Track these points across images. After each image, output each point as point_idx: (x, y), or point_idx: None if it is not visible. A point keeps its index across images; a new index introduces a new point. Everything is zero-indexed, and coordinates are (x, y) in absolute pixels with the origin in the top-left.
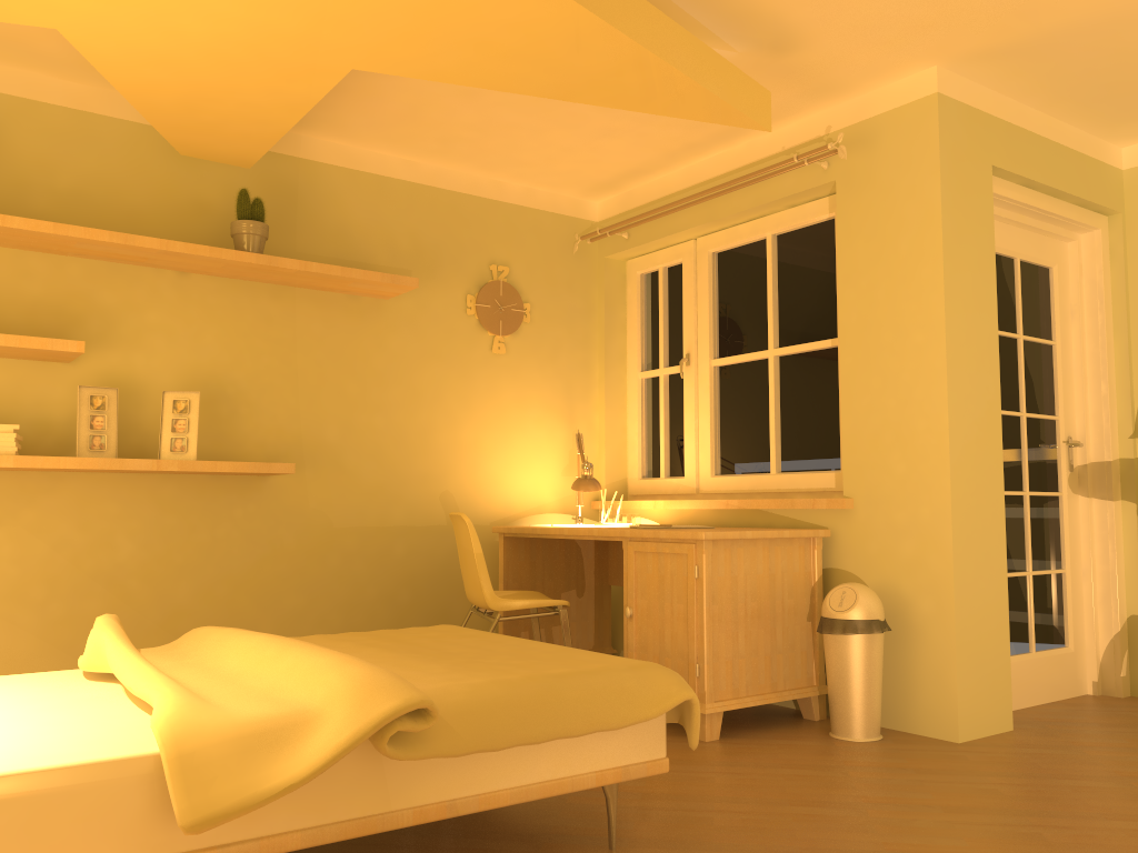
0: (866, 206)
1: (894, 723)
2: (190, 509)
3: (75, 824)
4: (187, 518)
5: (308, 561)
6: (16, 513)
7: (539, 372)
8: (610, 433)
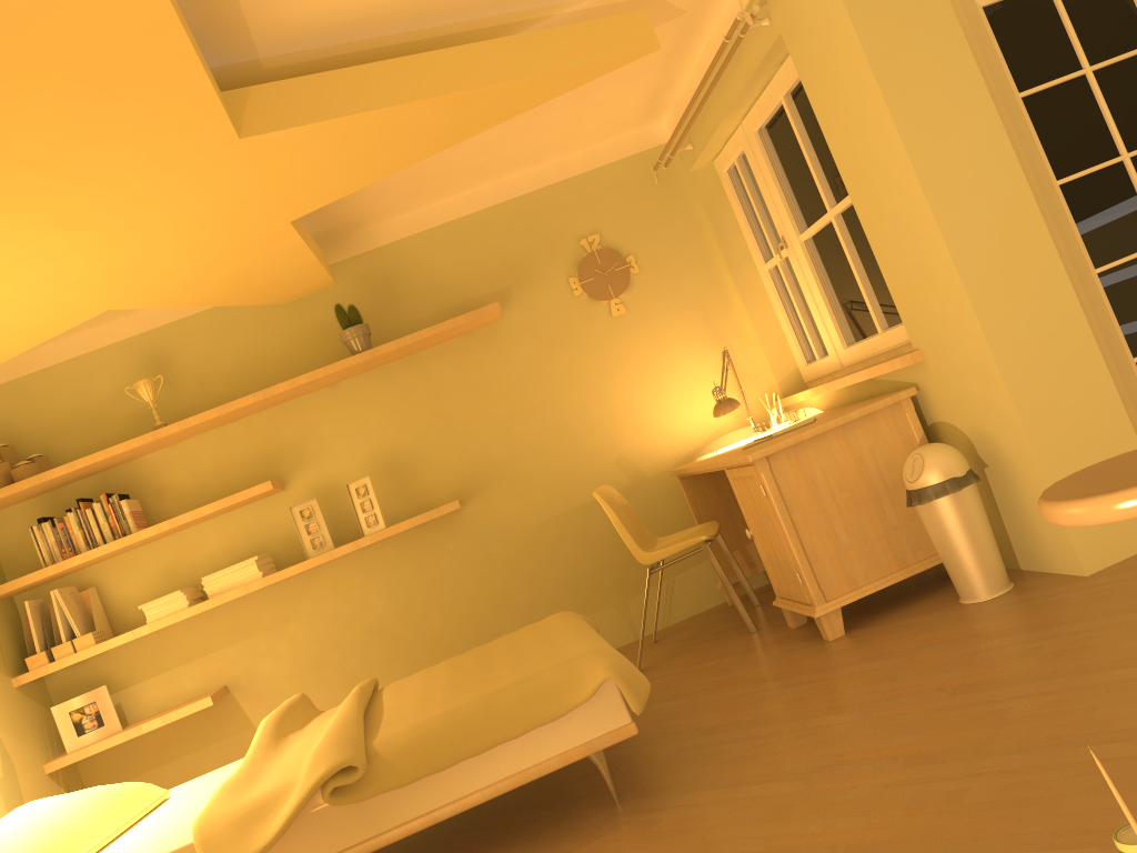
0: (808, 50)
1: (1036, 565)
2: (413, 557)
3: None
4: (413, 565)
5: (521, 561)
6: (297, 608)
7: (667, 311)
8: (763, 333)
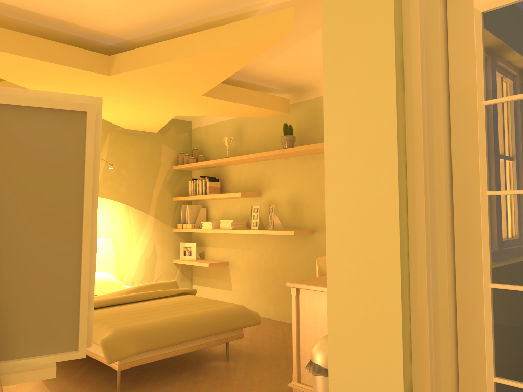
0: None
1: None
2: (291, 246)
3: None
4: (290, 249)
5: None
6: (252, 245)
7: None
8: None
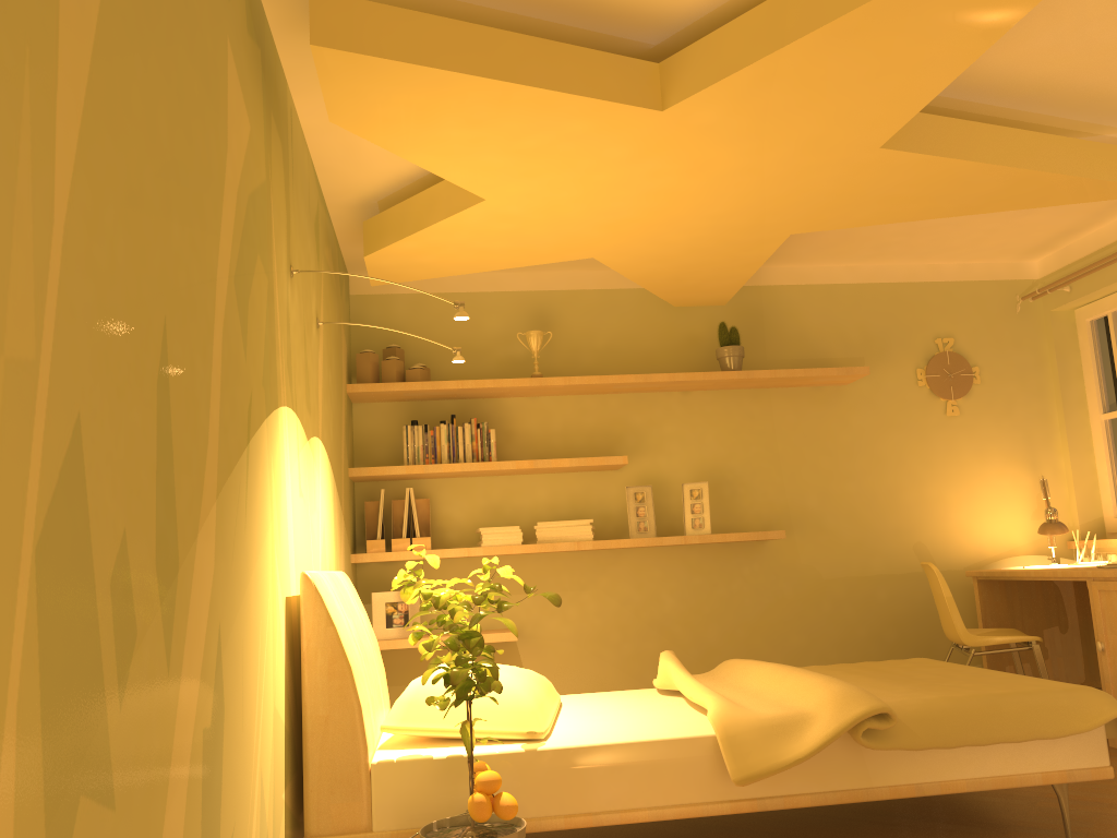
0: None
1: None
2: (710, 570)
3: (672, 775)
4: (708, 577)
5: (805, 607)
6: (595, 580)
7: (995, 427)
8: (1078, 475)
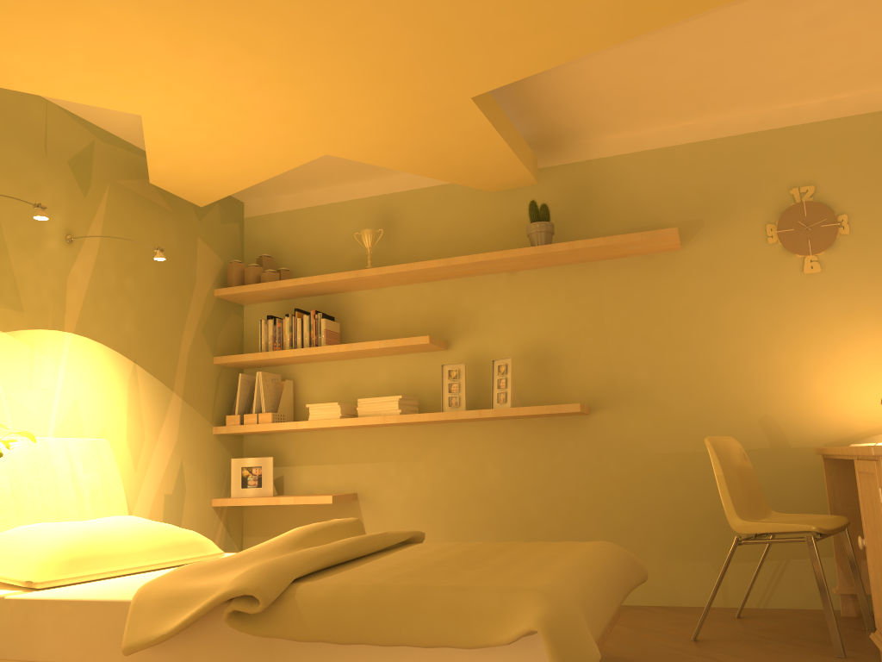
0: None
1: None
2: (533, 444)
3: (101, 636)
4: (531, 450)
5: (631, 483)
6: (427, 452)
7: (870, 281)
8: None
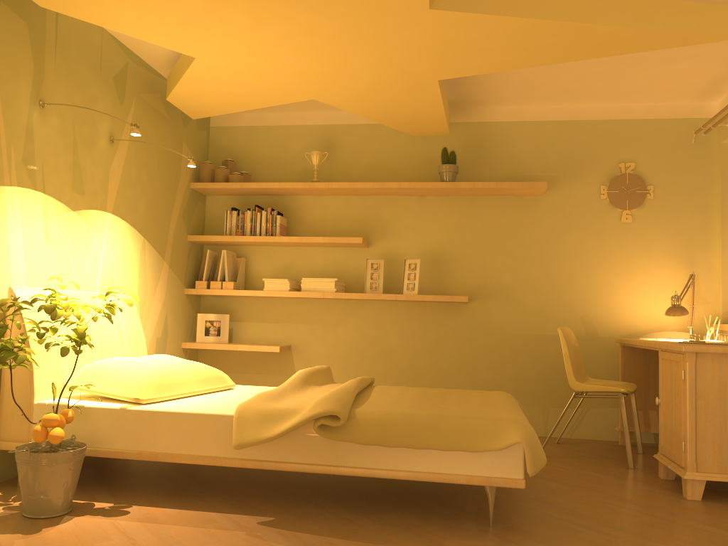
0: None
1: None
2: (425, 320)
3: (206, 437)
4: (424, 325)
5: (491, 352)
6: (346, 319)
7: (661, 232)
8: (727, 274)
